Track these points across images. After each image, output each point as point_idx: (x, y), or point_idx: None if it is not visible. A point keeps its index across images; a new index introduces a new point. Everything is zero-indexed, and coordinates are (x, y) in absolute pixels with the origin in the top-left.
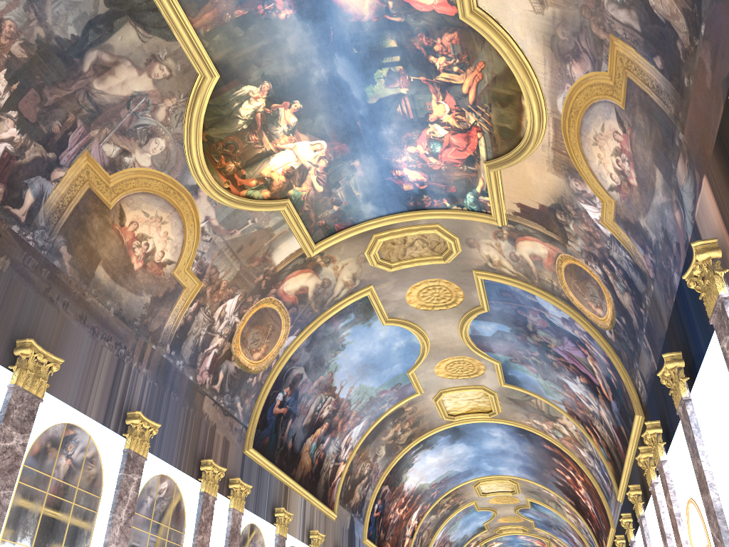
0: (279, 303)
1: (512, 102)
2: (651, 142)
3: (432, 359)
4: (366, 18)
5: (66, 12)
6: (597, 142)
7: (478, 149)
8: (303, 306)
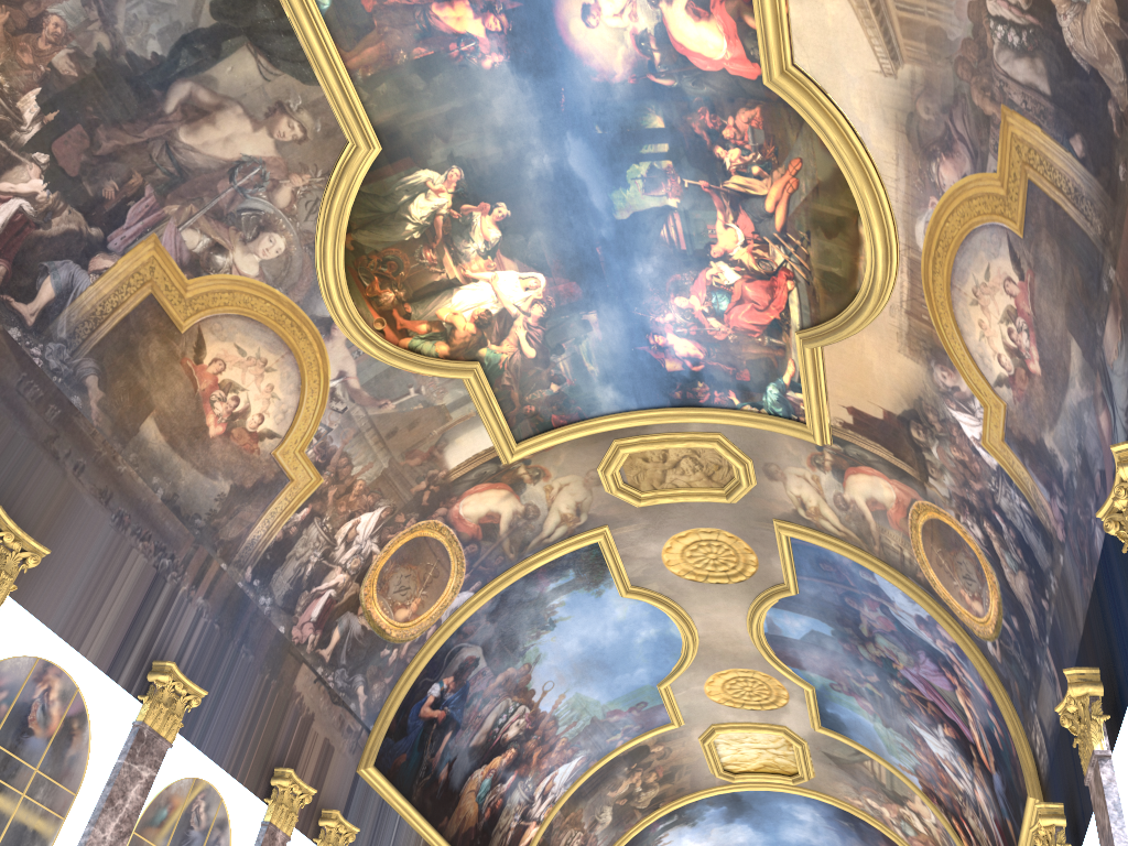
0: (450, 532)
1: (844, 230)
2: (1065, 293)
3: (701, 668)
4: (618, 77)
5: (148, 17)
6: (978, 300)
7: (787, 310)
8: (490, 545)
